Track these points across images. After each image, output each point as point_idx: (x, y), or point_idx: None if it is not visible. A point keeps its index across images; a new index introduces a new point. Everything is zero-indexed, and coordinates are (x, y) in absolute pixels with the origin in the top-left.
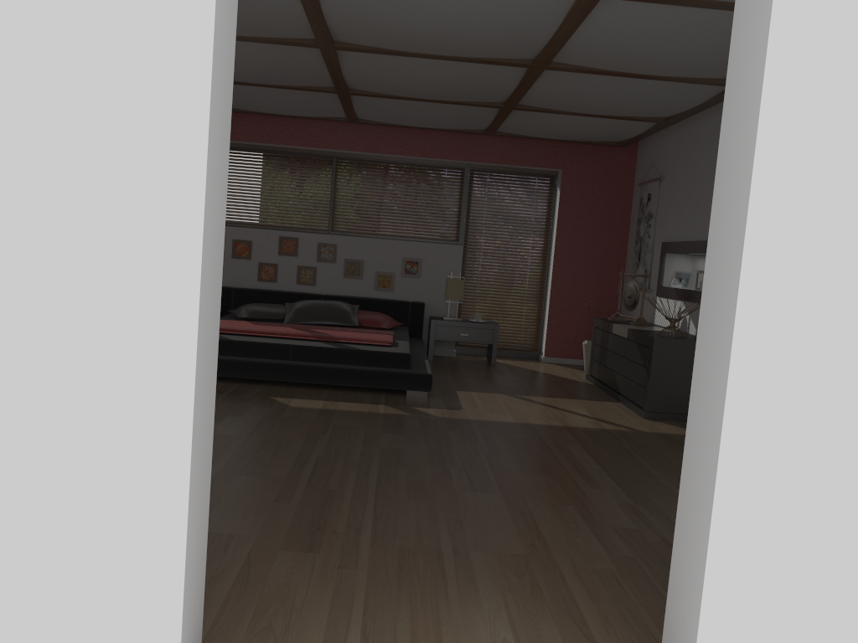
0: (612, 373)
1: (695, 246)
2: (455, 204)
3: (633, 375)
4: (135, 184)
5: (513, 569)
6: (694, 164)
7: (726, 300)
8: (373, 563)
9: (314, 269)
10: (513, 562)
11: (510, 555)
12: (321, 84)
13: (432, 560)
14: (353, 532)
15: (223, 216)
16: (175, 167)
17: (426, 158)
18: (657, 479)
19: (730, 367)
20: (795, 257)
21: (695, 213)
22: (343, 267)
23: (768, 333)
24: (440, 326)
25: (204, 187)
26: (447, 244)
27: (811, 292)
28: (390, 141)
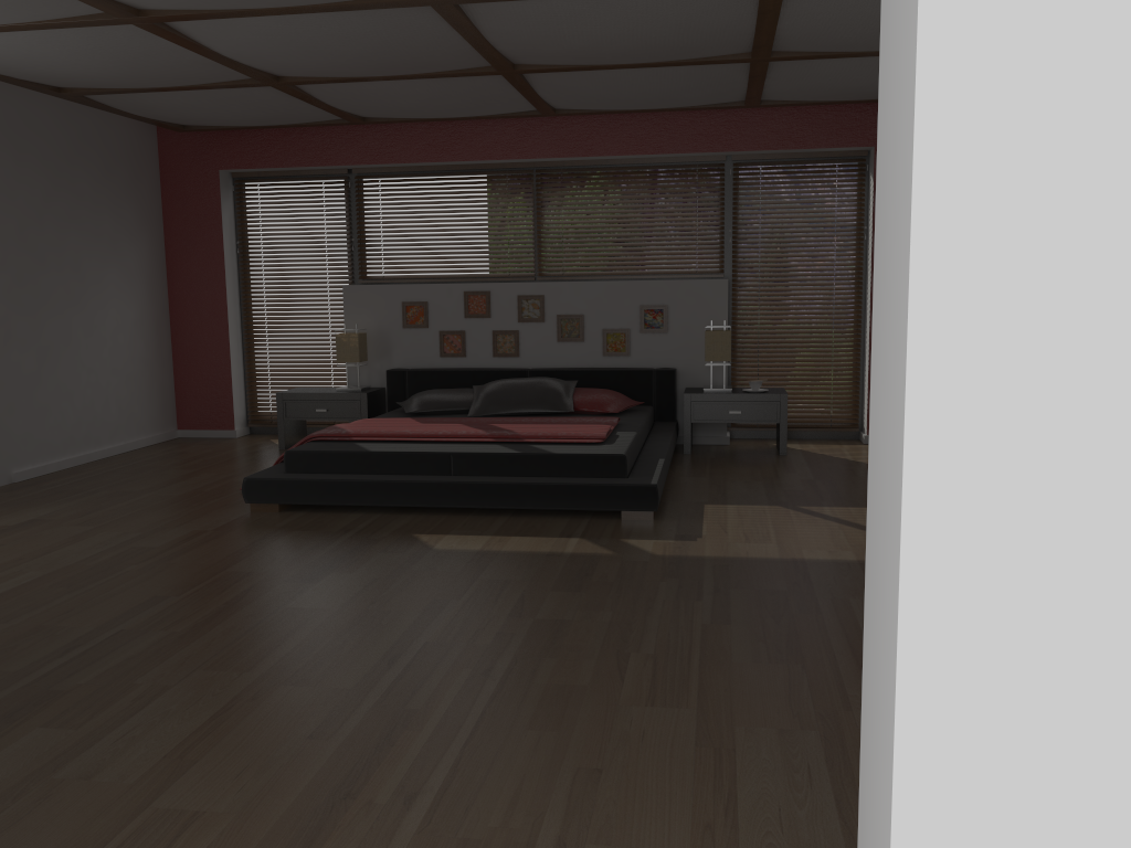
0: None
1: None
2: (714, 218)
3: None
4: None
5: None
6: None
7: (893, 414)
8: None
9: (515, 333)
10: None
11: None
12: (471, 63)
13: None
14: (399, 804)
15: None
16: None
17: (663, 155)
18: None
19: (901, 588)
20: (1059, 291)
21: None
22: (556, 327)
23: (1000, 496)
24: (697, 402)
25: None
26: (703, 280)
27: (1114, 381)
28: (608, 137)
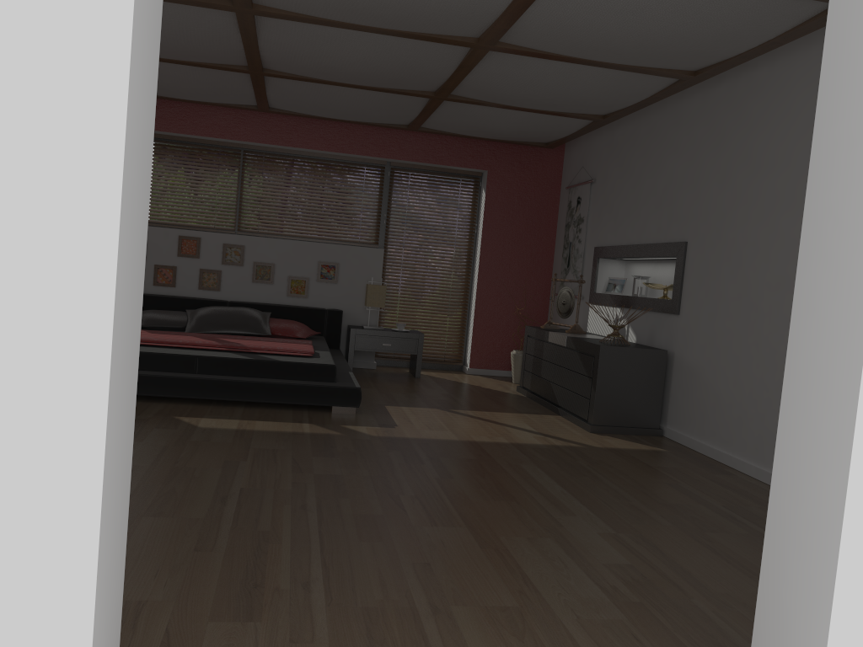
0: (549, 385)
1: (633, 250)
2: (374, 205)
3: (575, 386)
4: (9, 81)
5: (509, 628)
6: (630, 165)
7: (848, 281)
8: (334, 631)
9: (219, 272)
10: (506, 618)
11: (500, 608)
12: (232, 60)
13: (408, 622)
14: (301, 589)
15: (149, 150)
16: (78, 56)
17: (343, 154)
18: (629, 501)
19: None
20: None
21: (632, 215)
22: (252, 271)
23: None
24: (360, 335)
25: (125, 92)
26: (366, 247)
27: None
28: (304, 134)
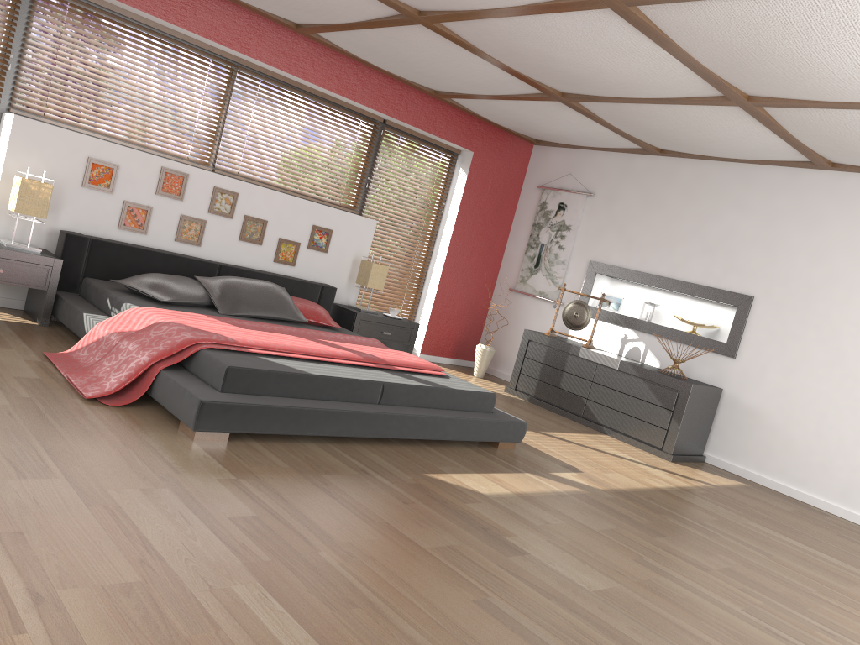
0: (579, 399)
1: (663, 282)
2: (362, 165)
3: (637, 412)
4: None
5: None
6: (660, 198)
7: None
8: None
9: (203, 223)
10: None
11: None
12: (423, 4)
13: None
14: None
15: None
16: None
17: (349, 101)
18: None
19: None
20: None
21: (661, 248)
22: (241, 226)
23: None
24: (365, 321)
25: None
26: (361, 216)
27: None
28: (319, 68)
